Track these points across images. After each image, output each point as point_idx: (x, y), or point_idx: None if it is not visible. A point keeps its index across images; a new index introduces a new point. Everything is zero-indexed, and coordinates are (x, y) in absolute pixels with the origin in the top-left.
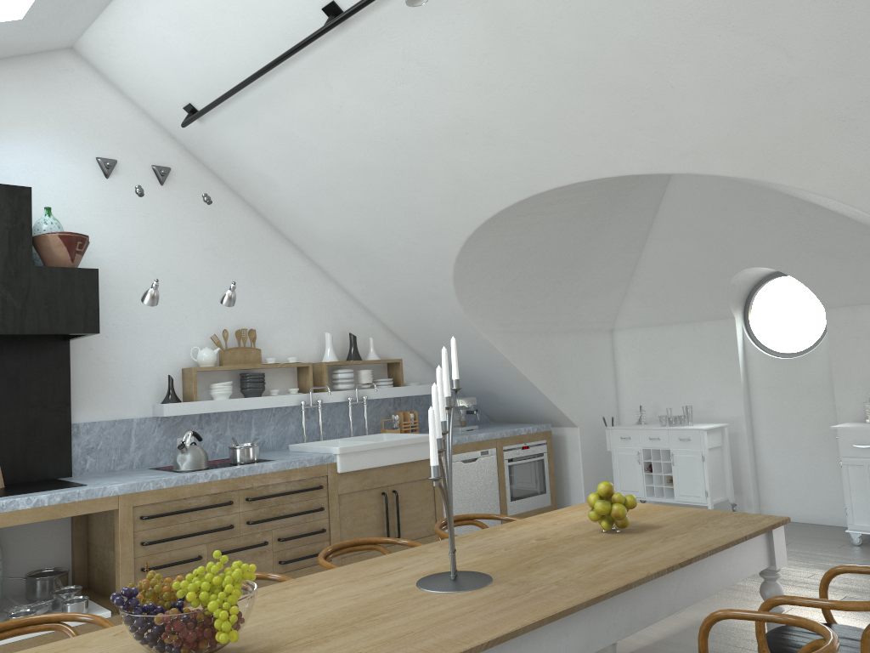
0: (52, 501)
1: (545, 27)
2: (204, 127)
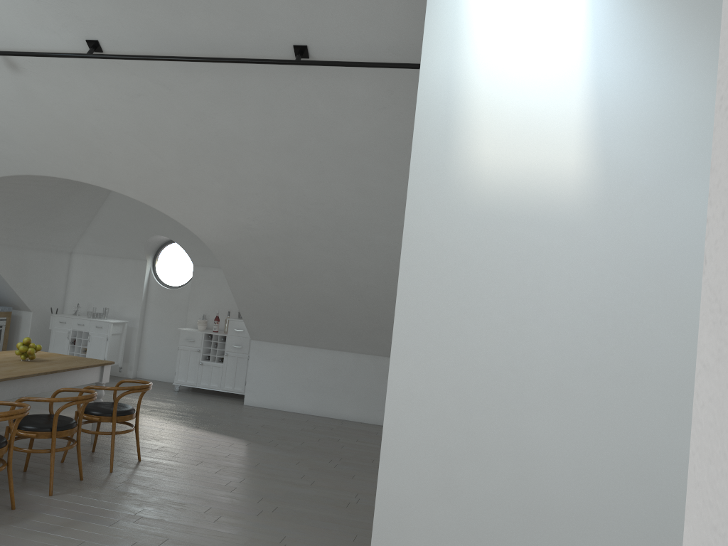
0: None
1: (50, 103)
2: None
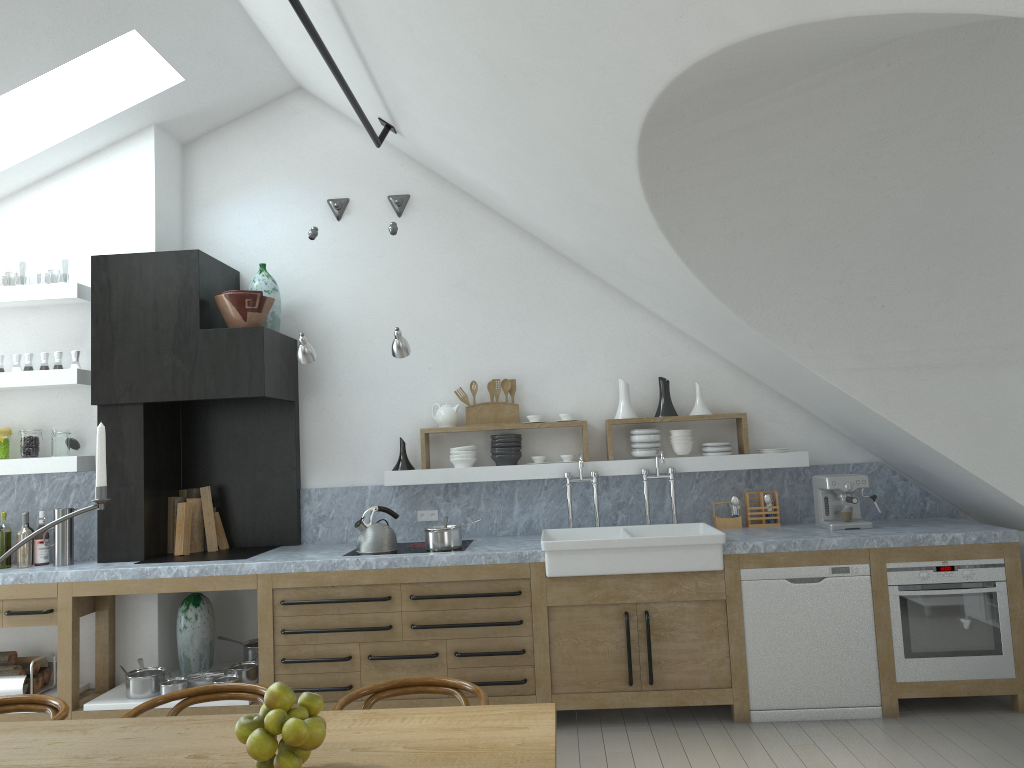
0: (191, 572)
1: None
2: (408, 140)
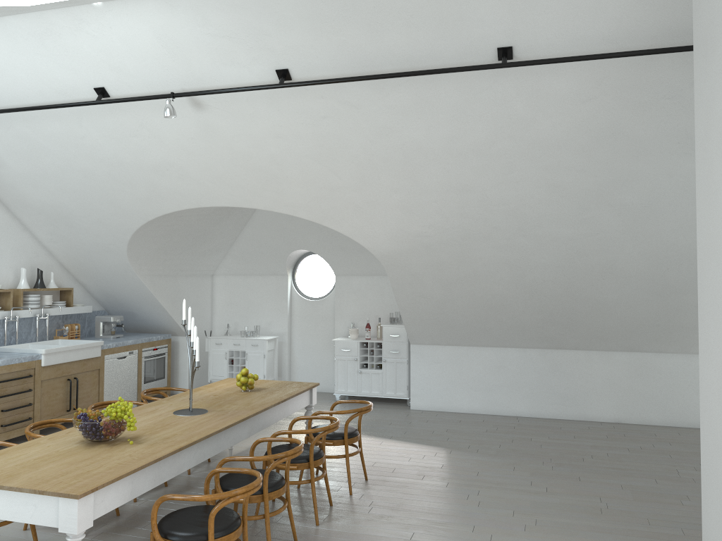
0: None
1: (230, 136)
2: None
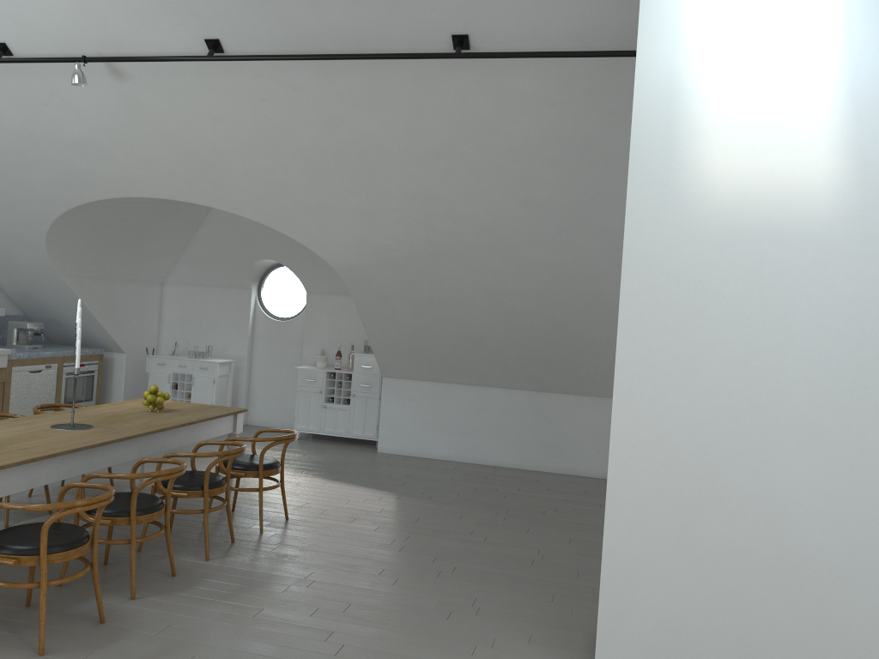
0: None
1: (158, 114)
2: None
